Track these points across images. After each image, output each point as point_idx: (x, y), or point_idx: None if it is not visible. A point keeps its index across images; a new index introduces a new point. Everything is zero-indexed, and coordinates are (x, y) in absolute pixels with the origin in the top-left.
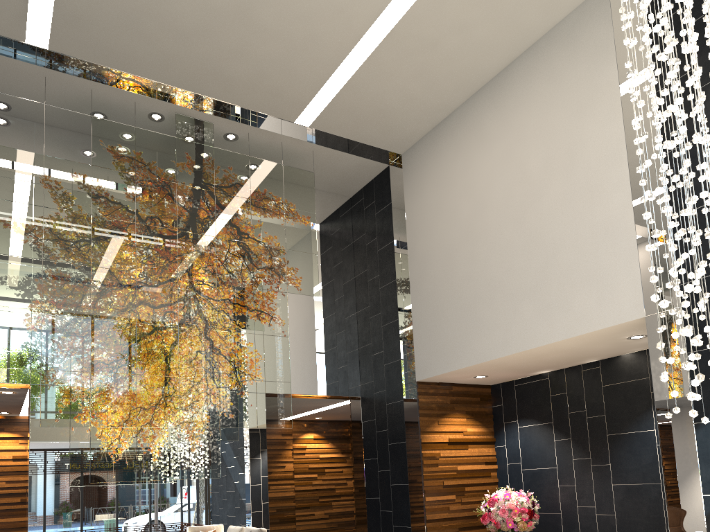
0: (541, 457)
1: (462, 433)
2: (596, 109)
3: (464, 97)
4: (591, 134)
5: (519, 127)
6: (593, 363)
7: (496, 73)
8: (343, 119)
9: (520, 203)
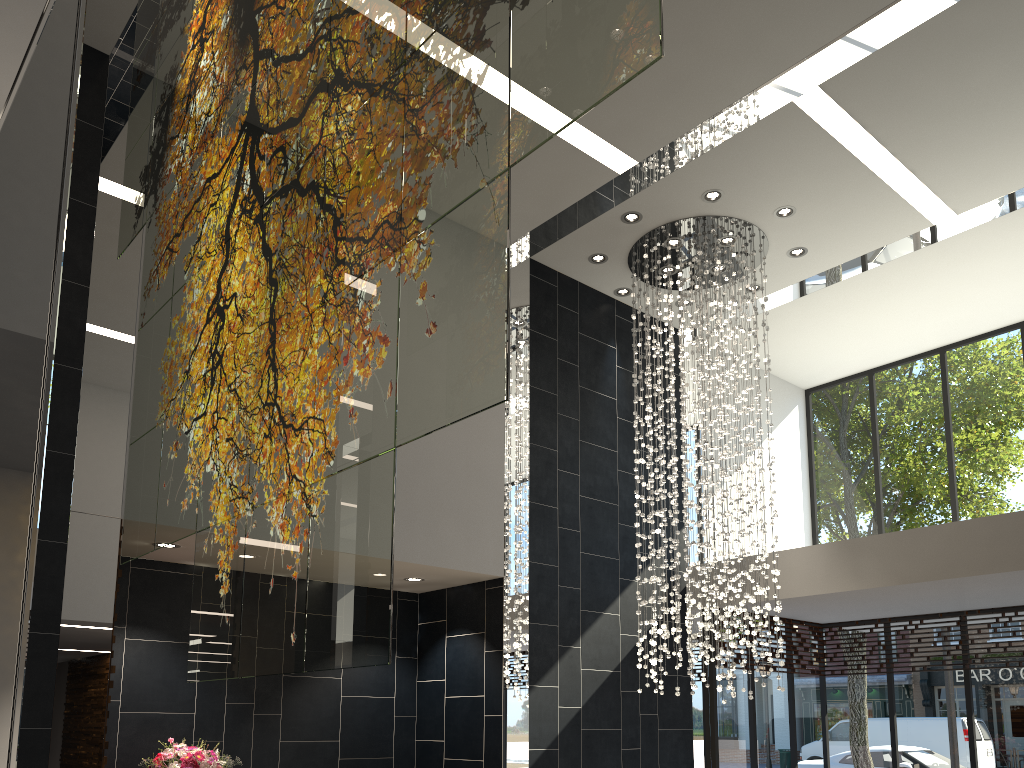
0: (167, 695)
1: None
2: None
3: None
4: None
5: None
6: None
7: None
8: None
9: None
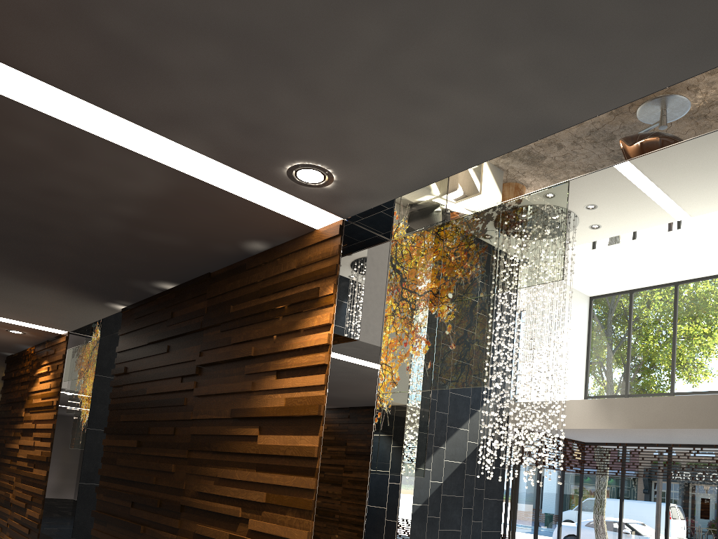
0: None
1: None
2: None
3: None
4: None
5: None
6: None
7: None
8: None
9: None
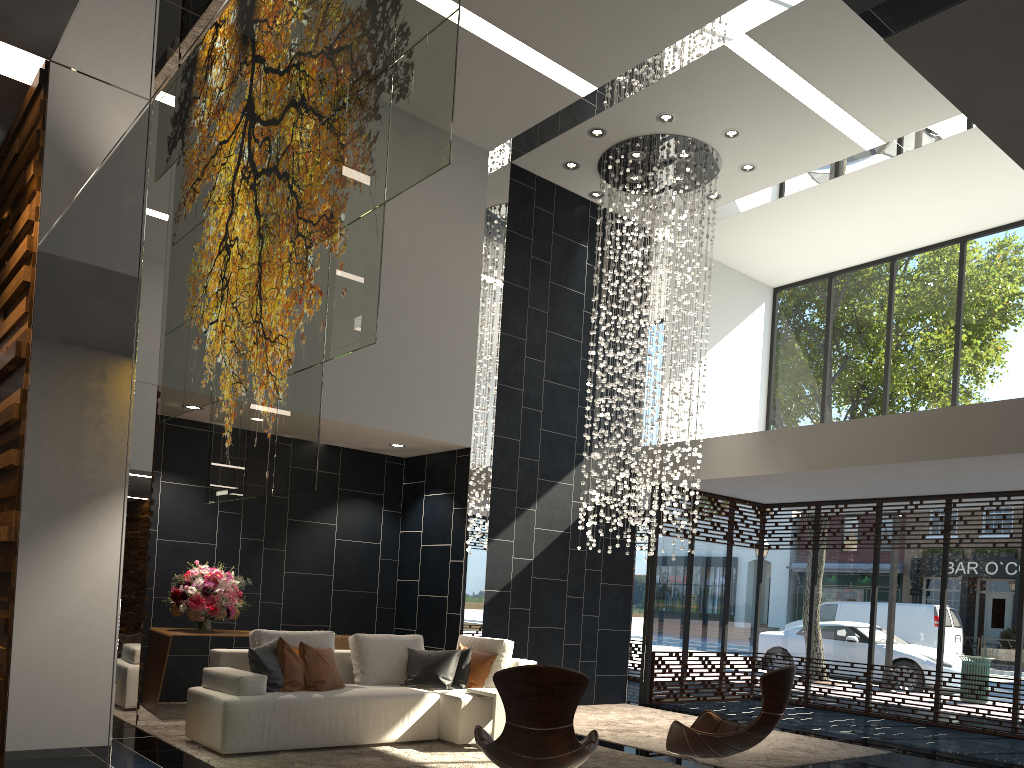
0: (194, 528)
1: None
2: (464, 248)
3: None
4: (457, 266)
5: None
6: None
7: None
8: None
9: None
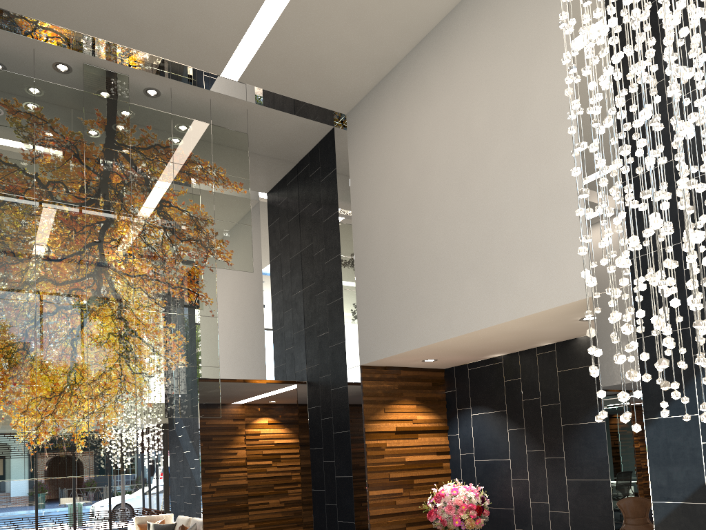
0: (494, 448)
1: (411, 422)
2: (545, 55)
3: (408, 47)
4: (539, 85)
5: (464, 80)
6: (549, 346)
7: (441, 18)
8: (275, 72)
9: (464, 166)
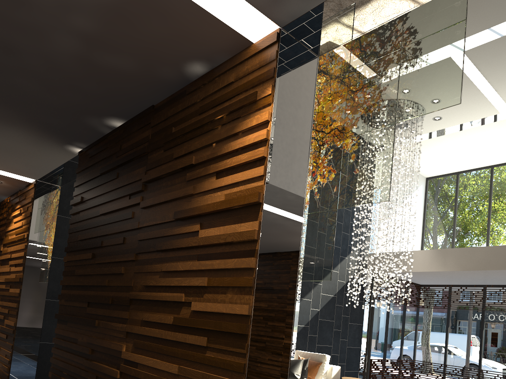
0: None
1: None
2: None
3: None
4: None
5: None
6: None
7: None
8: None
9: None
